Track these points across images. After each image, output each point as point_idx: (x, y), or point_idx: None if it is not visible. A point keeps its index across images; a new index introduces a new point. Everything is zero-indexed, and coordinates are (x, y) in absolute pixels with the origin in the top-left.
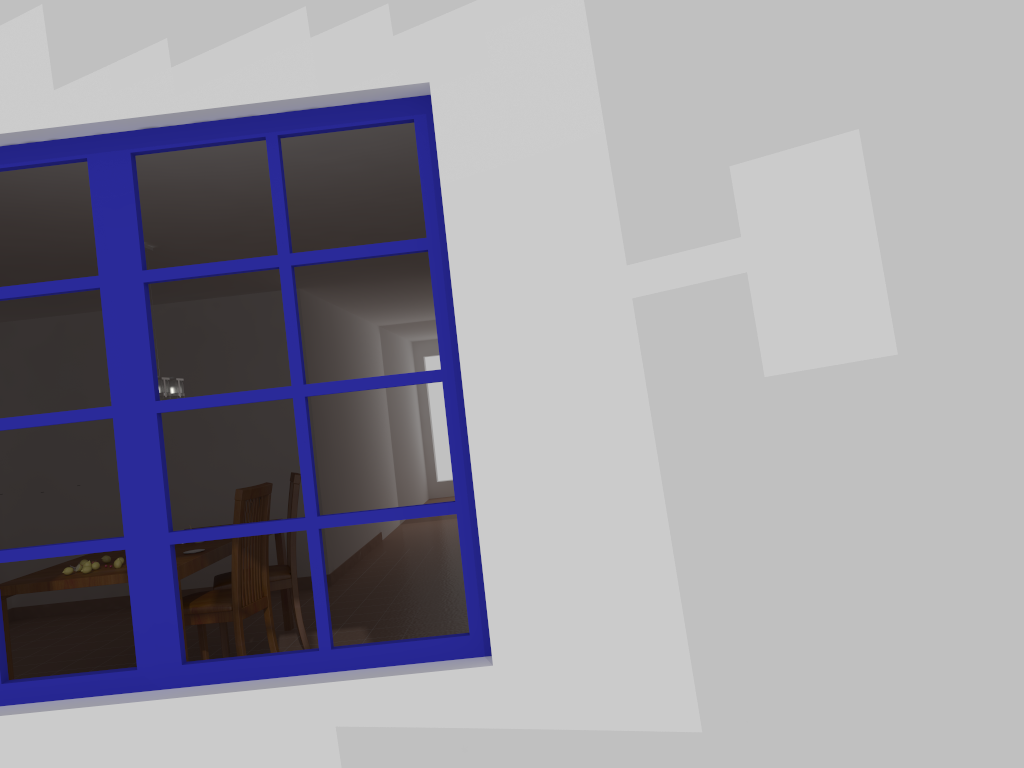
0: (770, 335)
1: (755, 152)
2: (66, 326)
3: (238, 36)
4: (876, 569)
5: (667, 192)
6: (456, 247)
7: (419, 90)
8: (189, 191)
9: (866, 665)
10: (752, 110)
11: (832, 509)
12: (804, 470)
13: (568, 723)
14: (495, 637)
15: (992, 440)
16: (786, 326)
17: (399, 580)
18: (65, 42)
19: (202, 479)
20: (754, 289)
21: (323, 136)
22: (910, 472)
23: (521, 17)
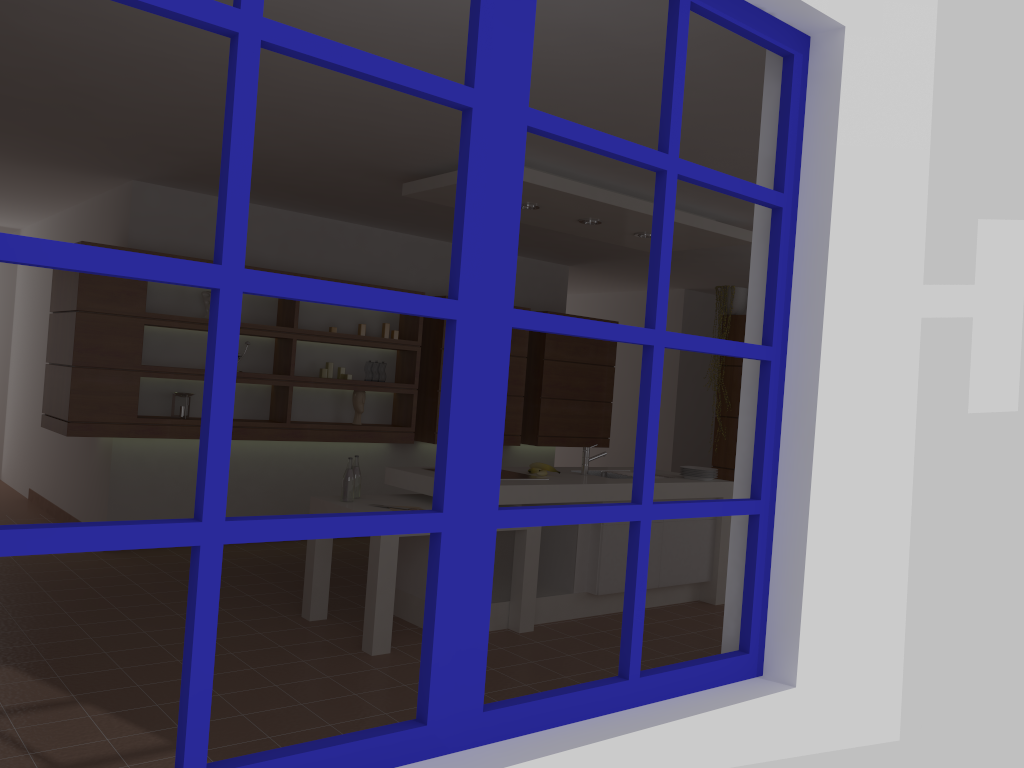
0: (974, 377)
1: (989, 213)
2: None
3: None
4: (988, 587)
5: (949, 226)
6: (836, 218)
7: (817, 27)
8: None
9: (974, 669)
10: (992, 176)
11: (978, 535)
12: (972, 499)
13: (832, 744)
14: (801, 655)
15: None
16: (981, 371)
17: None
18: None
19: None
20: (973, 334)
21: None
22: (1009, 508)
23: (904, 2)
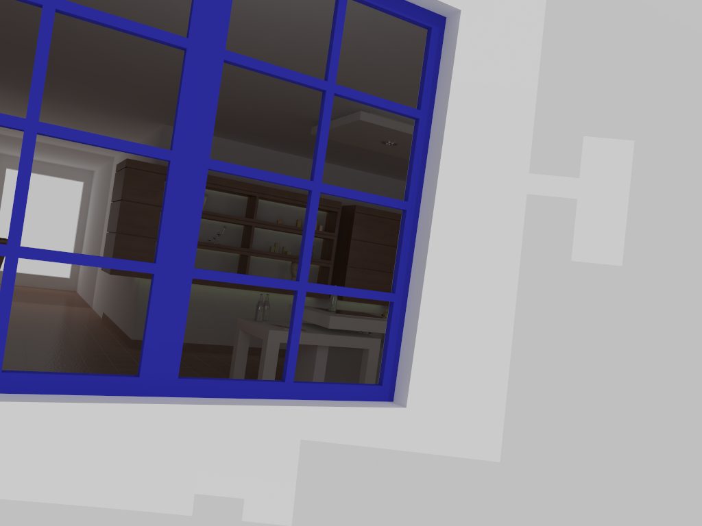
0: (578, 238)
1: (595, 133)
2: None
3: None
4: (589, 379)
5: (555, 138)
6: (450, 125)
7: (445, 11)
8: None
9: (574, 431)
10: (599, 109)
11: (580, 342)
12: (574, 318)
13: (437, 450)
14: (411, 389)
15: (643, 321)
16: (585, 235)
17: (15, 342)
18: None
19: None
20: (578, 209)
21: None
22: (612, 330)
23: None
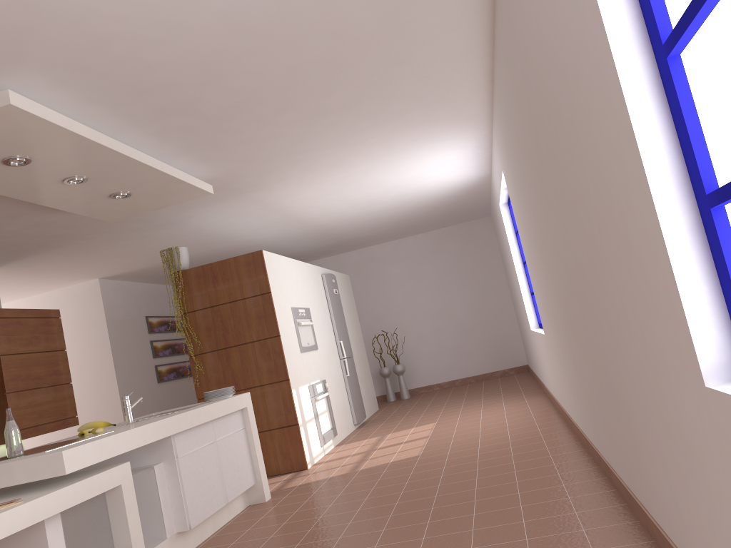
0: None
1: None
2: None
3: None
4: None
5: None
6: None
7: None
8: None
9: None
10: None
11: None
12: None
13: None
14: None
15: None
16: None
17: None
18: None
19: None
20: None
21: None
22: None
23: None
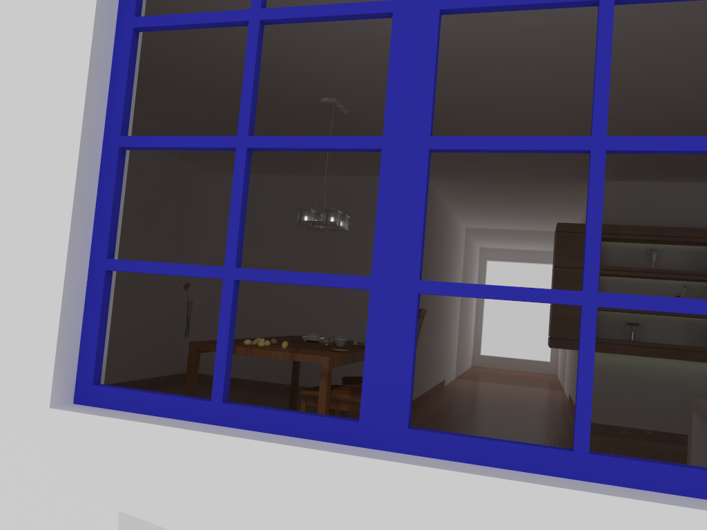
0: None
1: None
2: (260, 182)
3: None
4: None
5: None
6: None
7: None
8: None
9: None
10: None
11: None
12: None
13: None
14: None
15: None
16: None
17: (467, 418)
18: None
19: (332, 308)
20: None
21: None
22: None
23: None
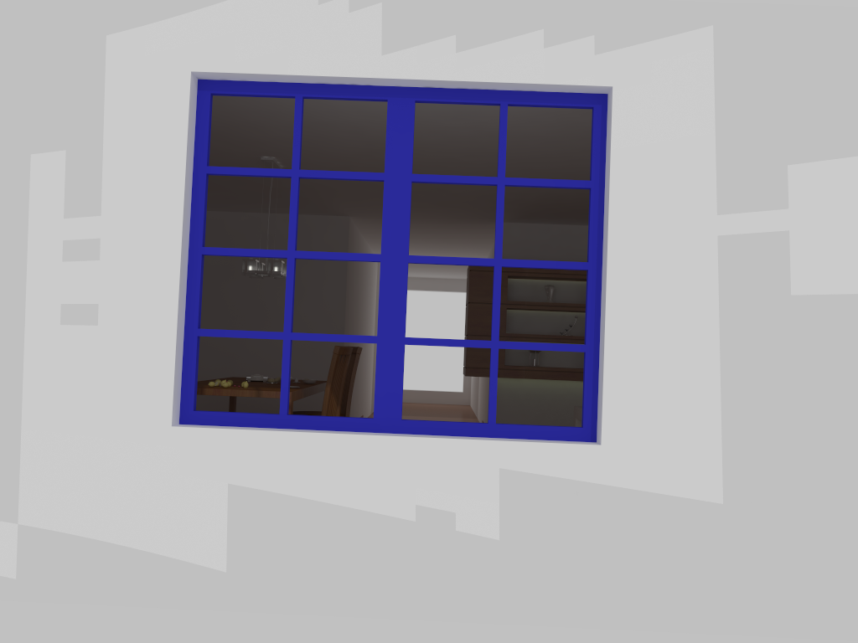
0: (797, 270)
1: (804, 159)
2: None
3: (499, 40)
4: (842, 421)
5: (747, 175)
6: (614, 188)
7: (602, 90)
8: (344, 130)
9: (828, 478)
10: (806, 133)
11: (820, 381)
12: (807, 355)
13: (642, 486)
14: (604, 428)
15: None
16: (808, 266)
17: None
18: (392, 27)
19: (254, 348)
20: (792, 241)
21: (463, 107)
22: None
23: (674, 56)
